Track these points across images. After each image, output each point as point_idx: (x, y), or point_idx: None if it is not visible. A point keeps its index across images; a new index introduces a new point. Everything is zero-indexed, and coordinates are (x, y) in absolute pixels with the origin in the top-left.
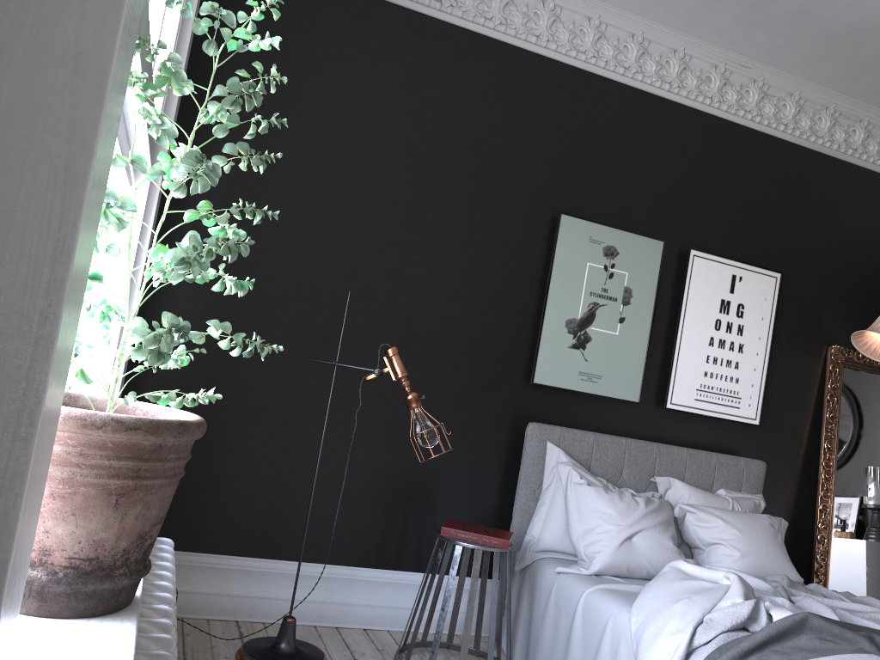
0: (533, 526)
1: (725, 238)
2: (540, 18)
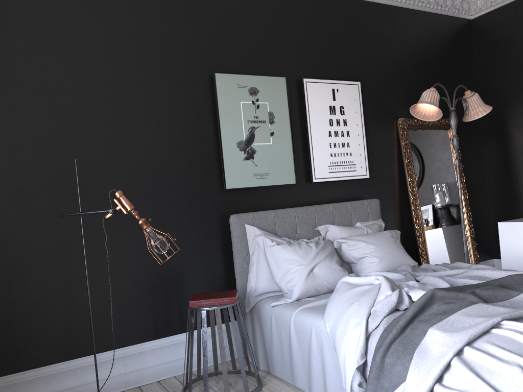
0: (250, 280)
1: (322, 67)
2: None
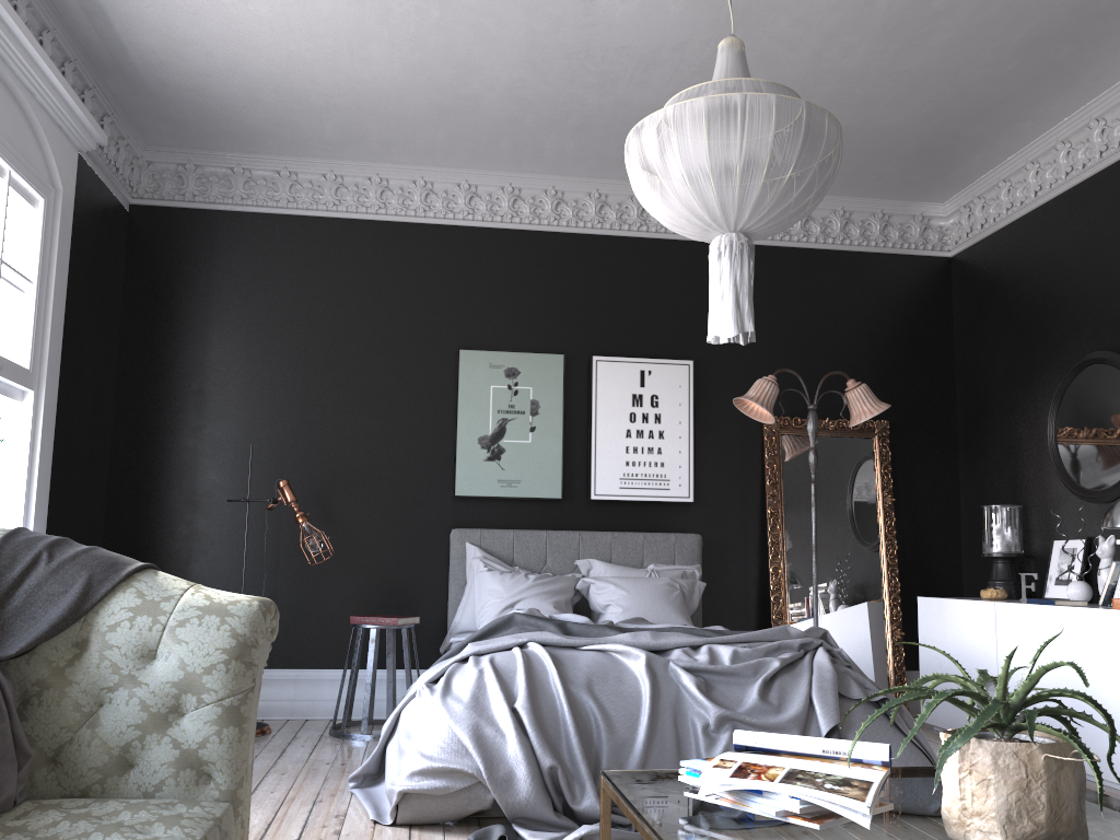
0: (456, 614)
1: (631, 339)
2: (414, 195)
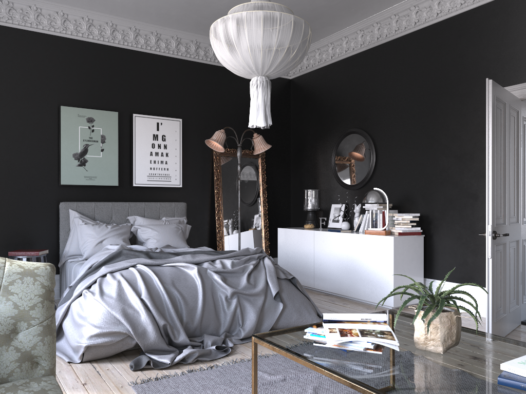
0: (66, 246)
1: (152, 106)
2: (30, 14)
